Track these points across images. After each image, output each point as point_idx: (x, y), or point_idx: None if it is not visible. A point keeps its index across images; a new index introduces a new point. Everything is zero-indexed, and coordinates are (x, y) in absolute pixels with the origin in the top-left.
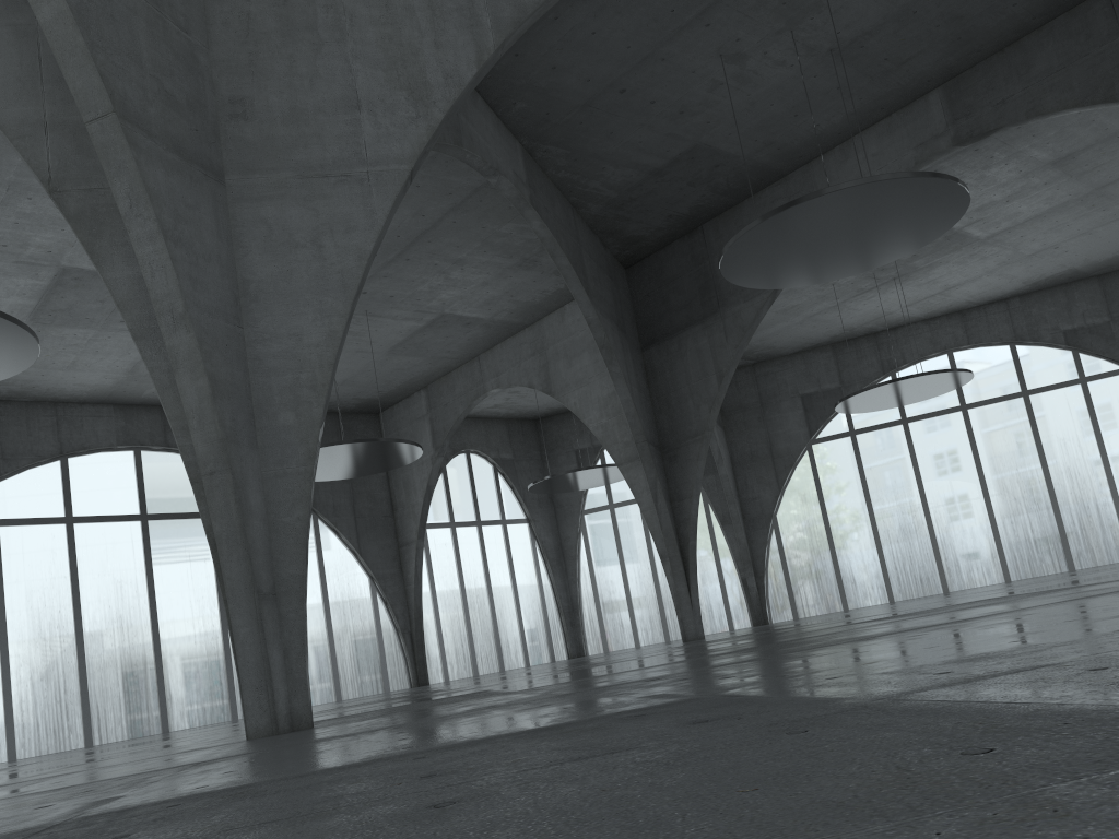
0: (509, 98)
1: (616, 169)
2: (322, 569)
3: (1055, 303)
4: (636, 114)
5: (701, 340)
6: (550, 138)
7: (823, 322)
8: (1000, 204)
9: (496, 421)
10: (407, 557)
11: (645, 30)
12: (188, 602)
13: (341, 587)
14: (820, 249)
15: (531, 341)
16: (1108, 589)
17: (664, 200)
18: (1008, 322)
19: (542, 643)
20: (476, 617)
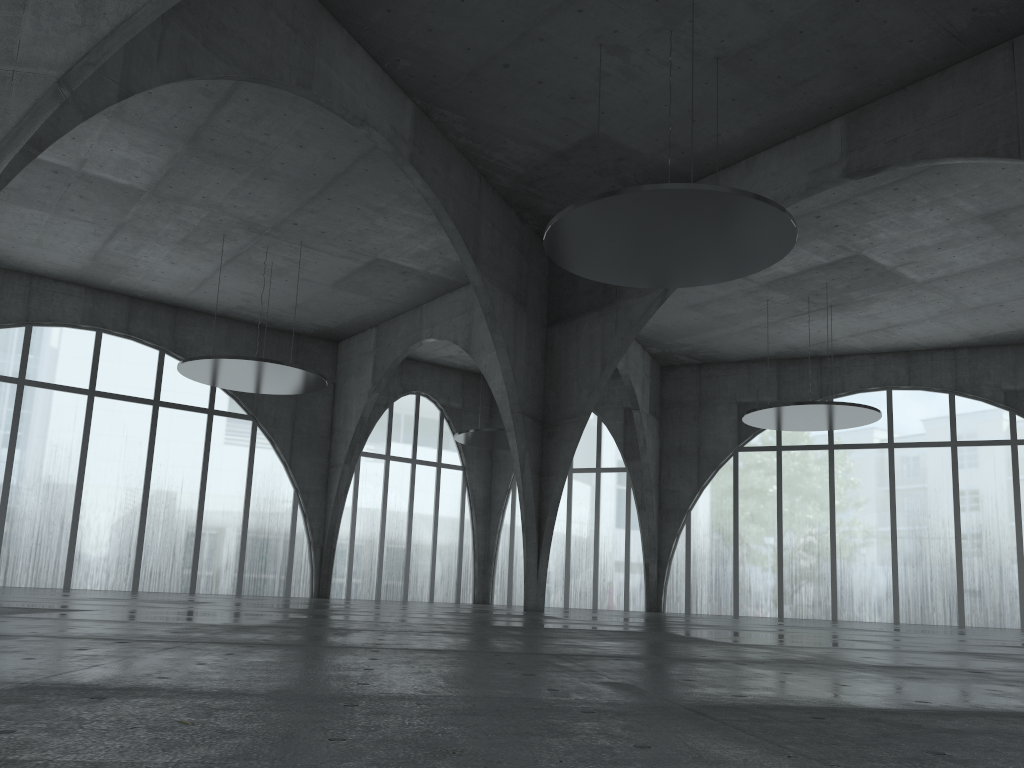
0: (392, 54)
1: (518, 145)
2: (251, 473)
3: (1002, 361)
4: (526, 91)
5: (595, 326)
6: (443, 101)
7: (764, 336)
8: (932, 250)
9: (453, 371)
10: (333, 478)
11: (515, 5)
12: (116, 477)
13: (265, 492)
14: (648, 252)
15: (464, 300)
16: (560, 648)
17: (574, 185)
18: (951, 371)
19: (451, 584)
20: (391, 547)
